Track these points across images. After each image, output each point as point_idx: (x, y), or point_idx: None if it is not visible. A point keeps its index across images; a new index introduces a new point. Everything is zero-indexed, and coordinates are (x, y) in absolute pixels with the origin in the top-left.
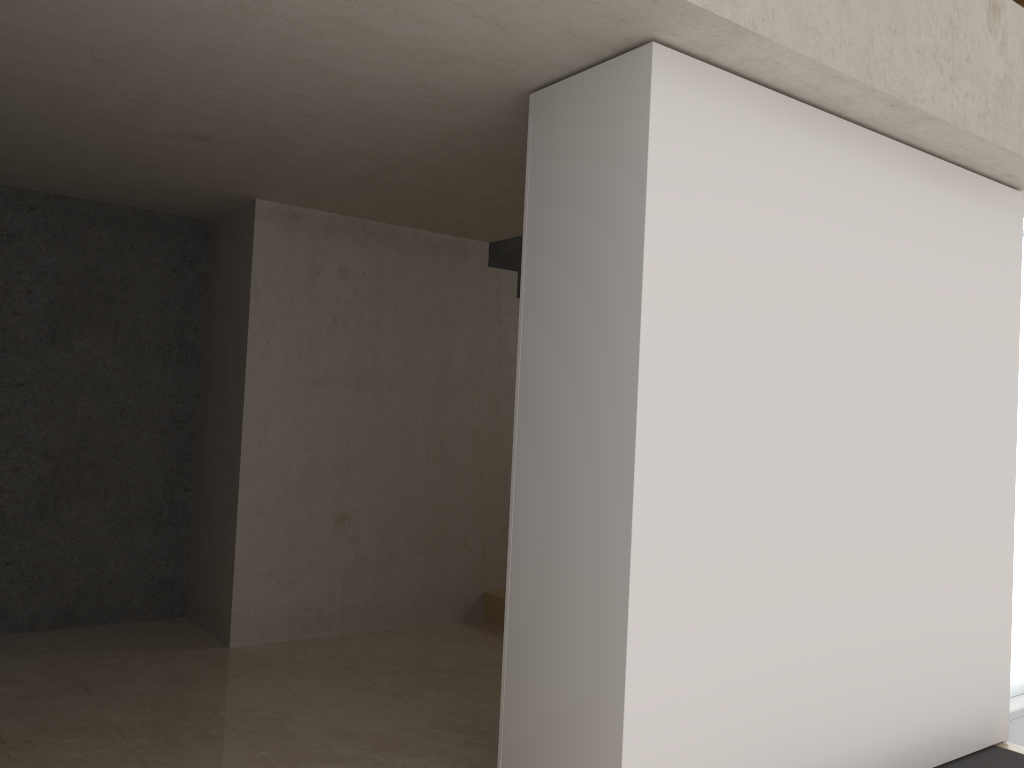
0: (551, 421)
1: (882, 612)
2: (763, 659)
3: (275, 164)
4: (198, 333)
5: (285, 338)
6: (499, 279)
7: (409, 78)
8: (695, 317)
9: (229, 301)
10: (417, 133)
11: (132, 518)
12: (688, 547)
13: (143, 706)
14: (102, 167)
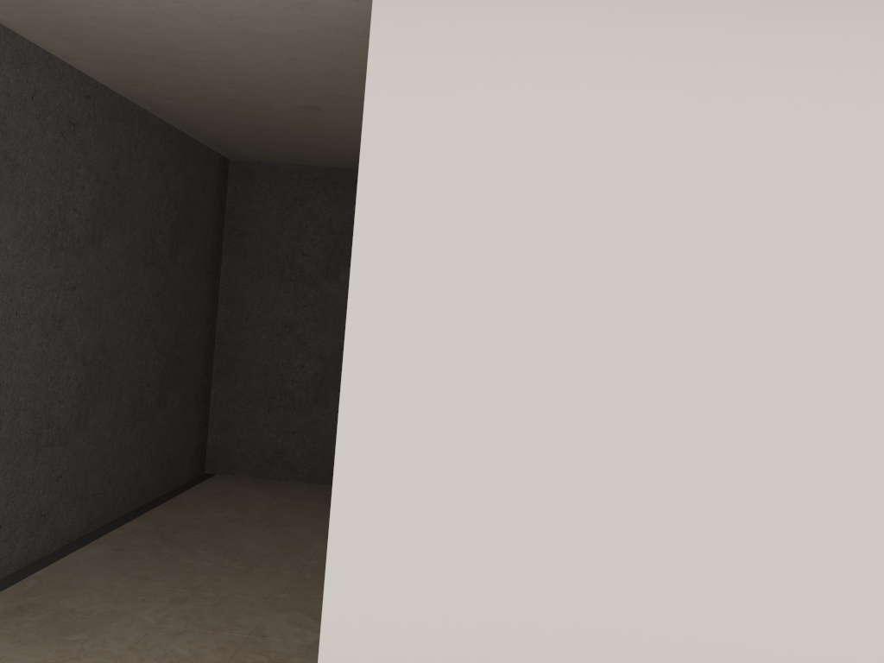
0: None
1: (807, 619)
2: (544, 621)
3: None
4: None
5: None
6: None
7: (318, 25)
8: (436, 219)
9: None
10: None
11: None
12: (419, 470)
13: (278, 544)
14: (314, 142)
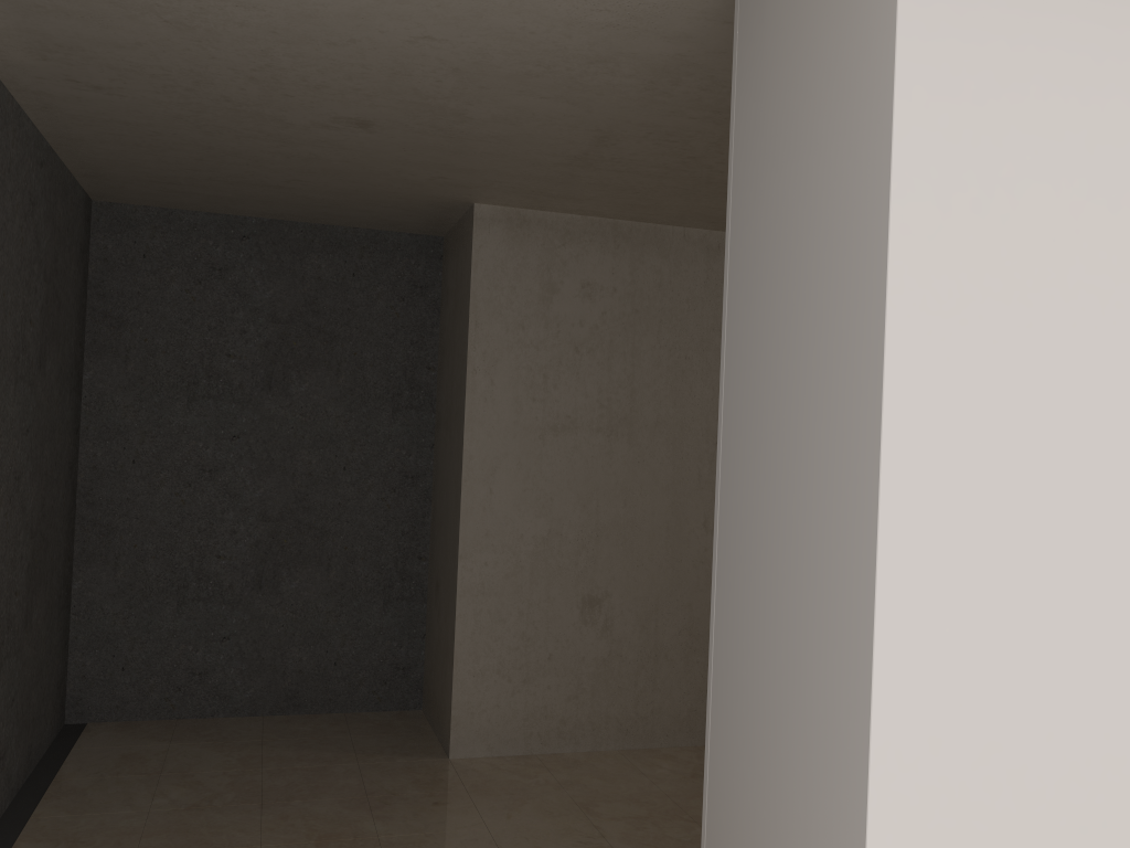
0: (760, 499)
1: None
2: None
3: (465, 151)
4: (431, 372)
5: (513, 375)
6: None
7: None
8: (1005, 315)
9: (454, 332)
10: (611, 78)
11: (359, 590)
12: (996, 737)
13: (308, 837)
14: (288, 179)
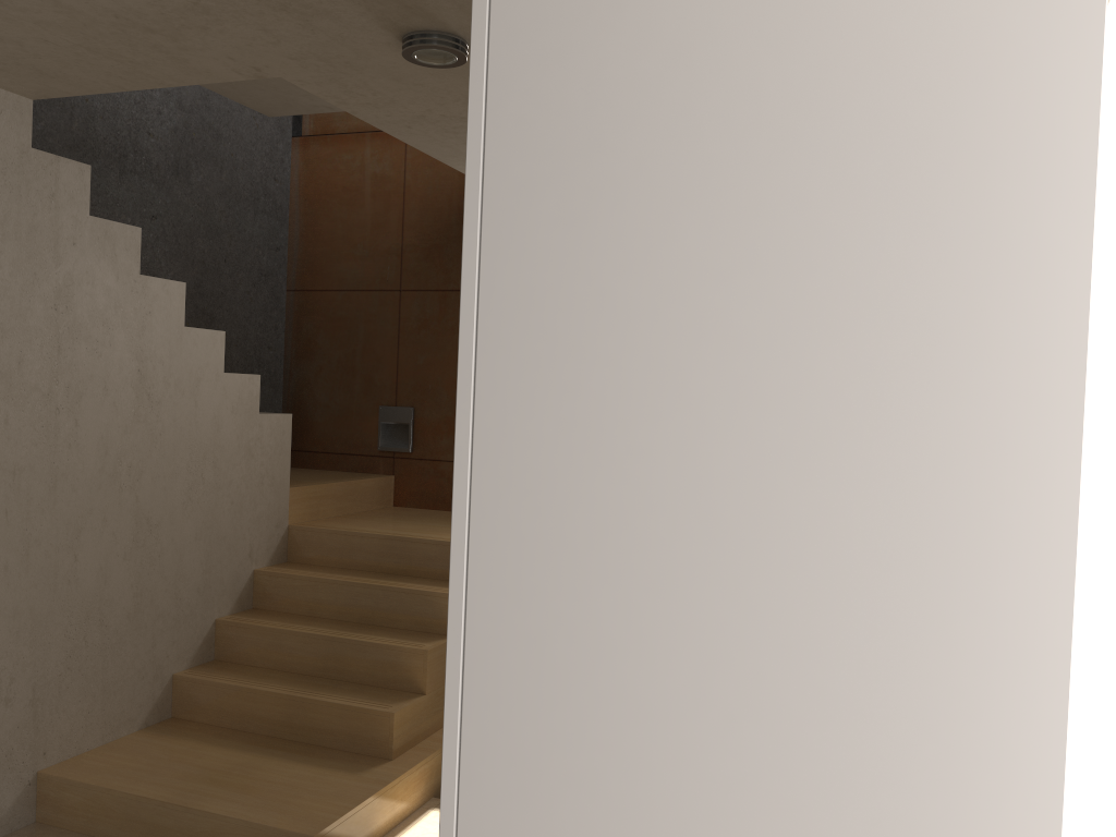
0: (632, 627)
1: None
2: None
3: None
4: None
5: None
6: (55, 176)
7: None
8: None
9: None
10: None
11: None
12: None
13: None
14: None
